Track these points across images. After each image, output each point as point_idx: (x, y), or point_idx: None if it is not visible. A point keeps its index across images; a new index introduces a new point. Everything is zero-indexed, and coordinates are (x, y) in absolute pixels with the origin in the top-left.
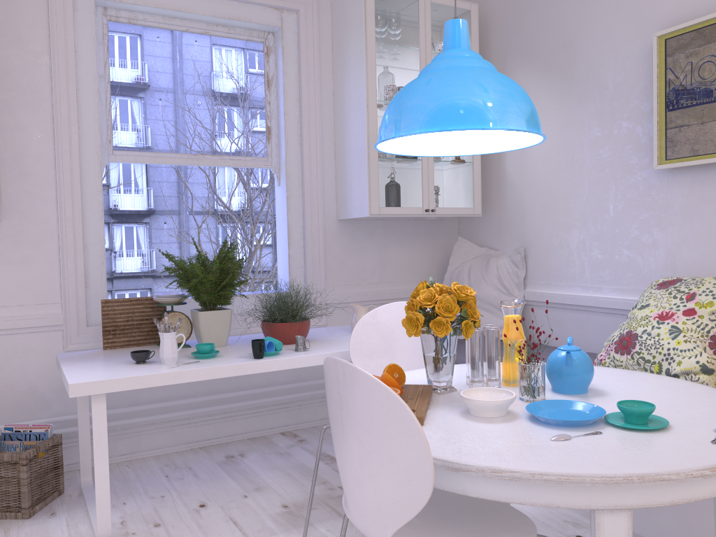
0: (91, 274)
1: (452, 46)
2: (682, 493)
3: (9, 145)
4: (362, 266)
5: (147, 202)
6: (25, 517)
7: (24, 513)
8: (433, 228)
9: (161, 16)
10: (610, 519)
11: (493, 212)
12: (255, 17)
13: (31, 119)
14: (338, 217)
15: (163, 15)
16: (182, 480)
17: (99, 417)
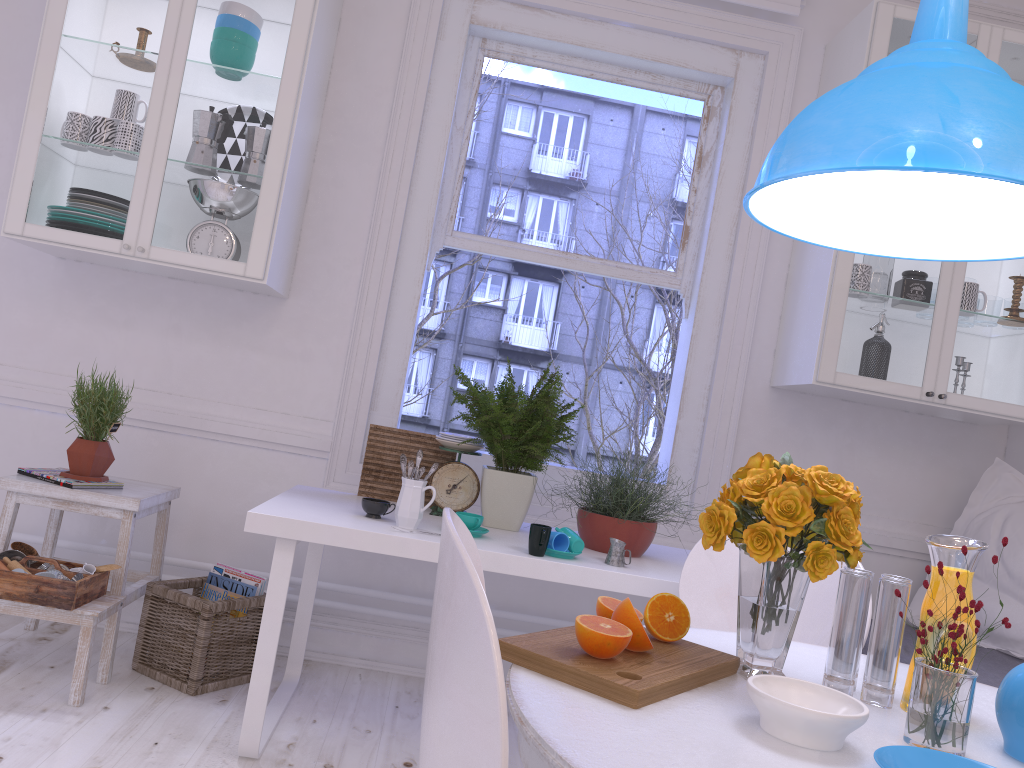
0: (383, 392)
1: (923, 36)
2: None
3: (319, 203)
4: None
5: (550, 340)
6: (189, 692)
7: (190, 686)
8: (953, 436)
9: (557, 54)
10: None
11: None
12: (695, 60)
13: (352, 173)
14: (771, 383)
15: (560, 53)
16: (411, 720)
17: (280, 572)
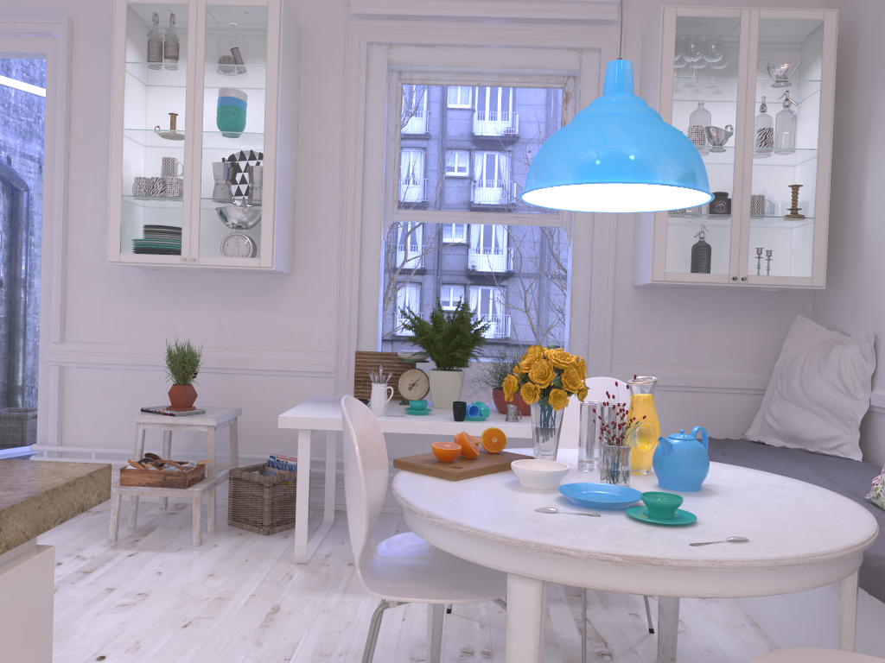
0: (365, 328)
1: (606, 91)
2: (597, 578)
3: (304, 207)
4: (662, 343)
5: (506, 263)
6: (264, 533)
7: (264, 530)
8: (772, 302)
9: (452, 73)
10: (520, 587)
11: (848, 284)
12: (549, 62)
13: (323, 183)
14: (632, 284)
15: (455, 72)
16: None
17: (303, 450)
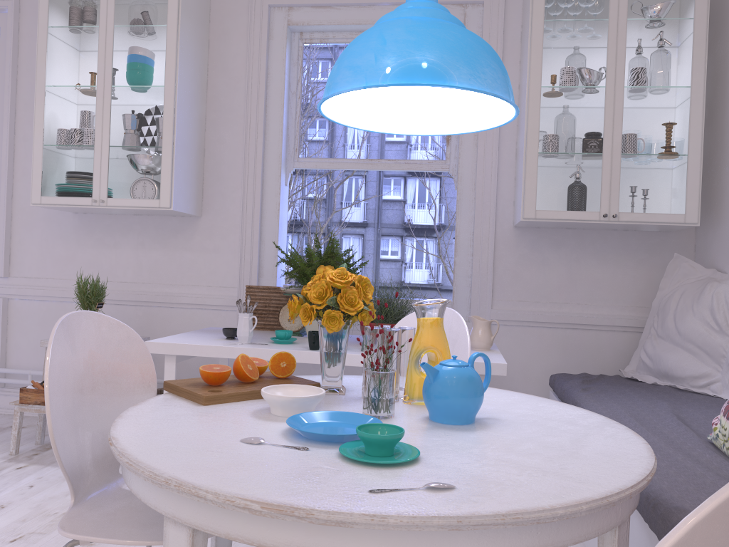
0: (265, 265)
1: (407, 0)
2: (242, 529)
3: (212, 155)
4: (543, 281)
5: (439, 217)
6: None
7: None
8: (653, 242)
9: (348, 32)
10: (174, 533)
11: (724, 221)
12: None
13: (228, 134)
14: (513, 224)
15: (350, 31)
16: None
17: (169, 374)
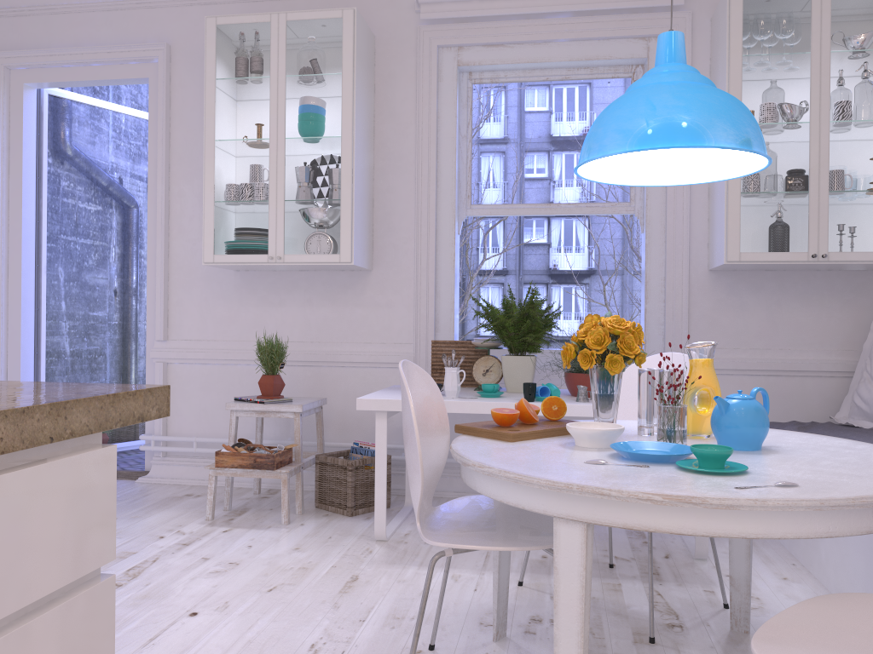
0: (441, 319)
1: (658, 63)
2: (639, 519)
3: (381, 206)
4: (742, 326)
5: (588, 261)
6: (348, 514)
7: (348, 511)
8: (859, 282)
9: (521, 70)
10: (566, 530)
11: None
12: (616, 52)
13: (398, 182)
14: (708, 267)
15: (523, 69)
16: None
17: (380, 431)
